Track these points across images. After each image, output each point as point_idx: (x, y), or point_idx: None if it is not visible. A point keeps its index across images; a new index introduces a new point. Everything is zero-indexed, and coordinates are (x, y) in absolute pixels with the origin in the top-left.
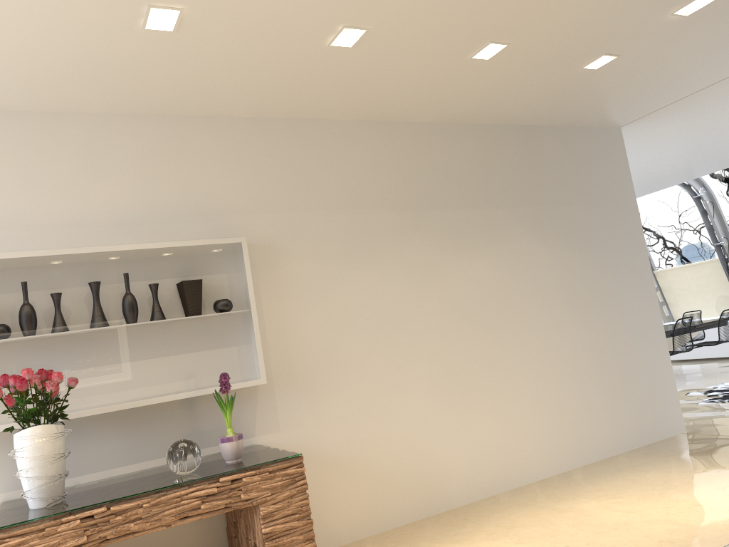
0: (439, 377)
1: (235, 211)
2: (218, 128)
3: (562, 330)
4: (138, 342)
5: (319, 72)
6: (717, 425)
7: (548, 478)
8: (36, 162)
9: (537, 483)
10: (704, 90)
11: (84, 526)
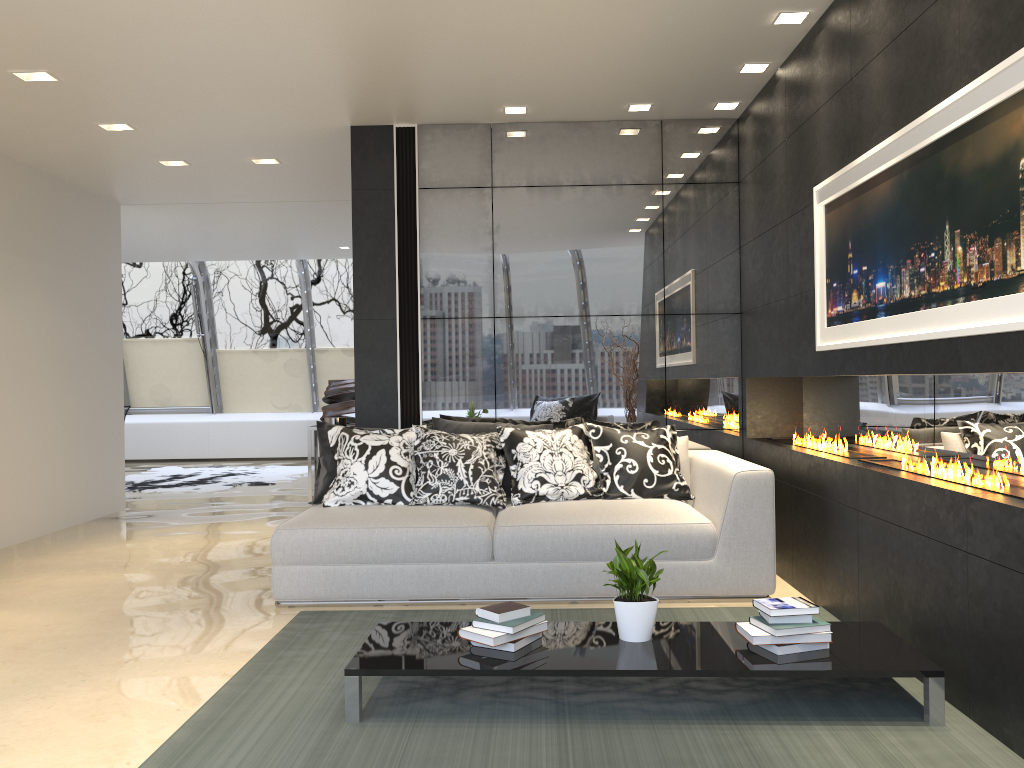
0: None
1: None
2: None
3: (54, 396)
4: None
5: None
6: (150, 504)
7: (27, 541)
8: None
9: (21, 545)
10: (210, 204)
11: None
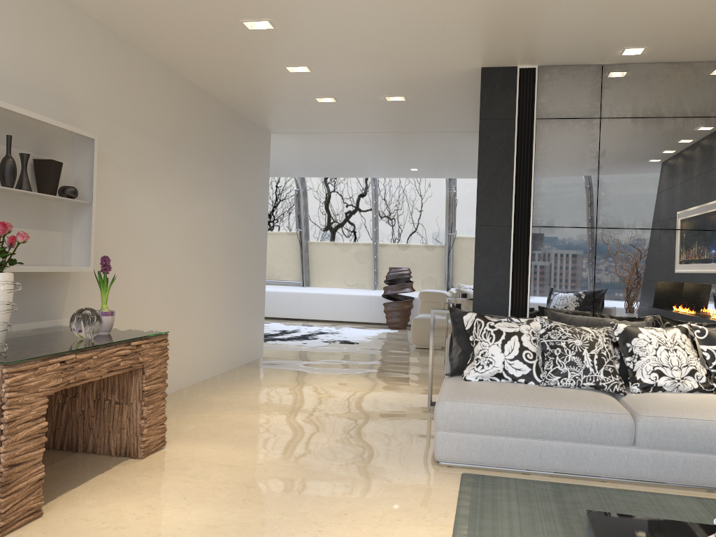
0: (169, 291)
1: (78, 105)
2: (77, 19)
3: (227, 272)
4: (17, 209)
5: (204, 27)
6: (278, 354)
7: (207, 379)
8: None
9: (205, 382)
10: (335, 133)
11: (60, 369)
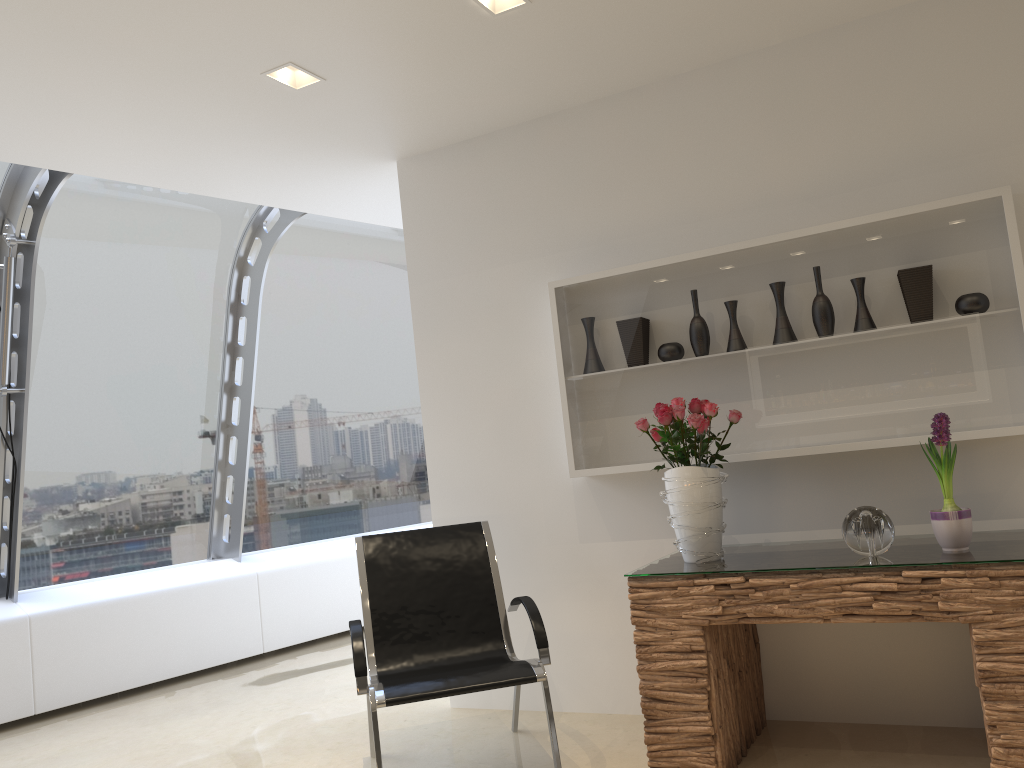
0: None
1: (1004, 141)
2: (969, 6)
3: None
4: (830, 364)
5: None
6: None
7: None
8: (707, 134)
9: None
10: None
11: (719, 595)
